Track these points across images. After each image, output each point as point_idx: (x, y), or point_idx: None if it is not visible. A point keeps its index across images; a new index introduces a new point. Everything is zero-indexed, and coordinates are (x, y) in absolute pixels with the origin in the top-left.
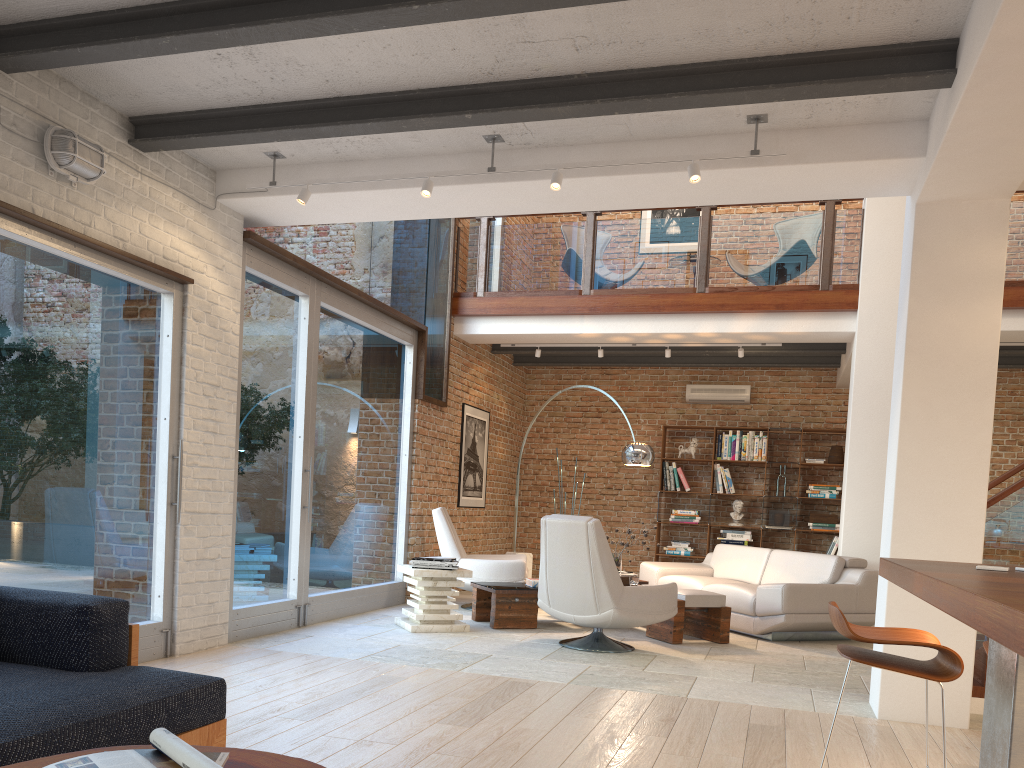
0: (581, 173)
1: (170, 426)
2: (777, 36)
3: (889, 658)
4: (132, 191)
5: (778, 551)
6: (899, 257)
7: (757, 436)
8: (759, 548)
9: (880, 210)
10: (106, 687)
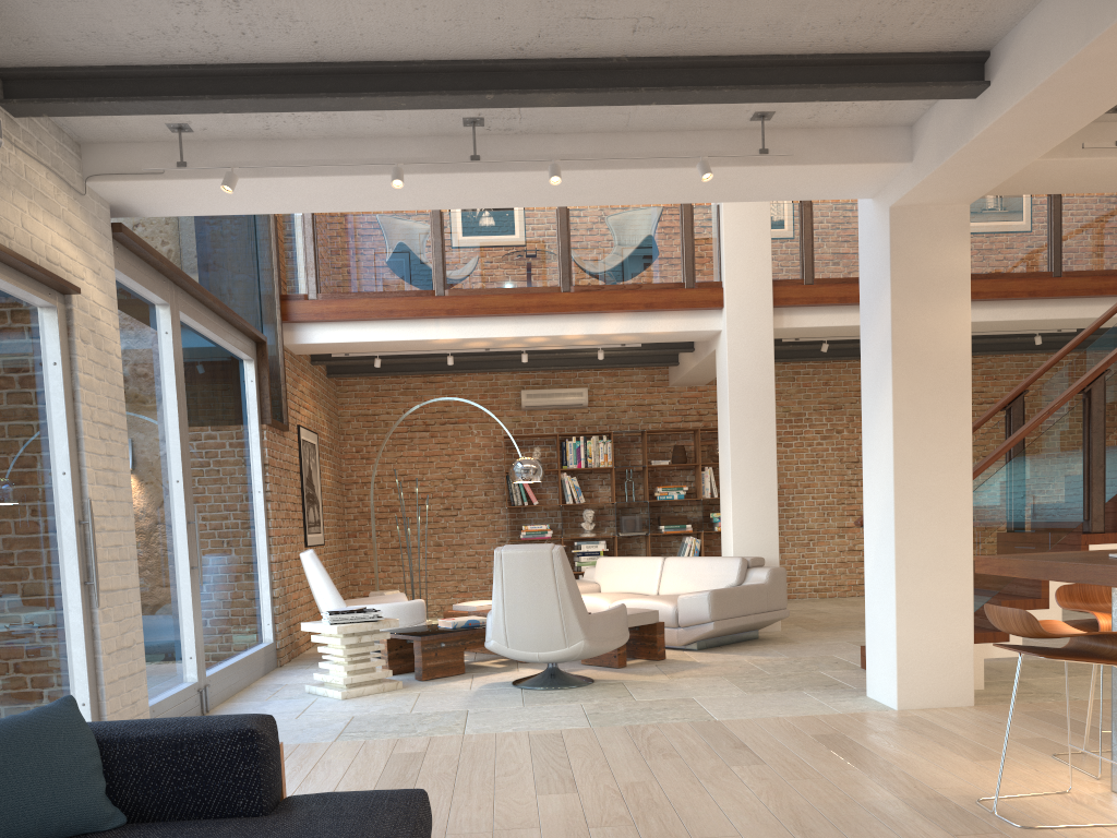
0: (570, 165)
1: (73, 482)
2: (838, 35)
3: (1059, 650)
4: (9, 170)
5: (673, 558)
6: (758, 254)
7: (601, 441)
8: (650, 557)
9: (736, 206)
10: (356, 827)
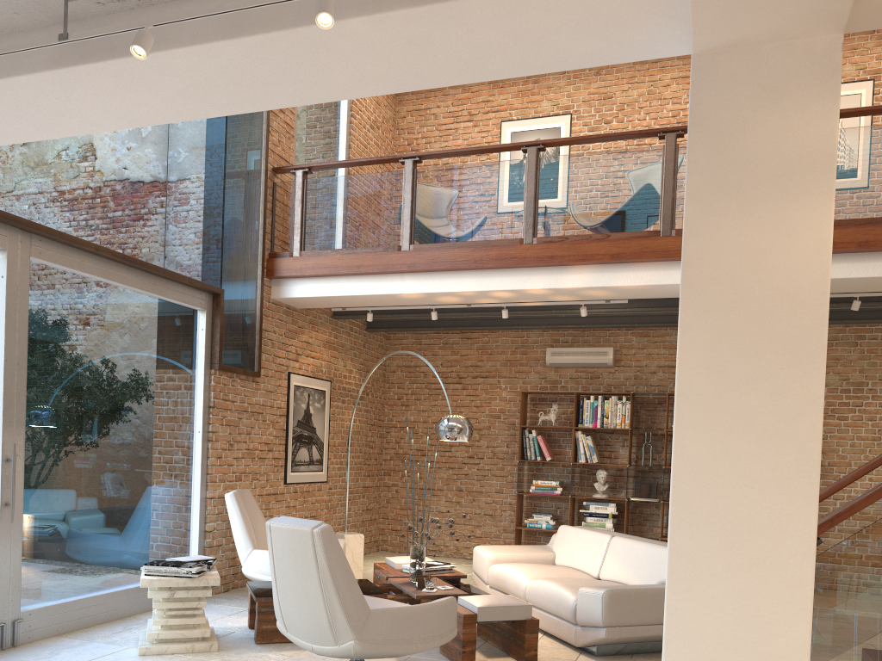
0: (197, 38)
1: None
2: None
3: None
4: None
5: (618, 538)
6: None
7: (620, 401)
8: (600, 533)
9: None
10: None
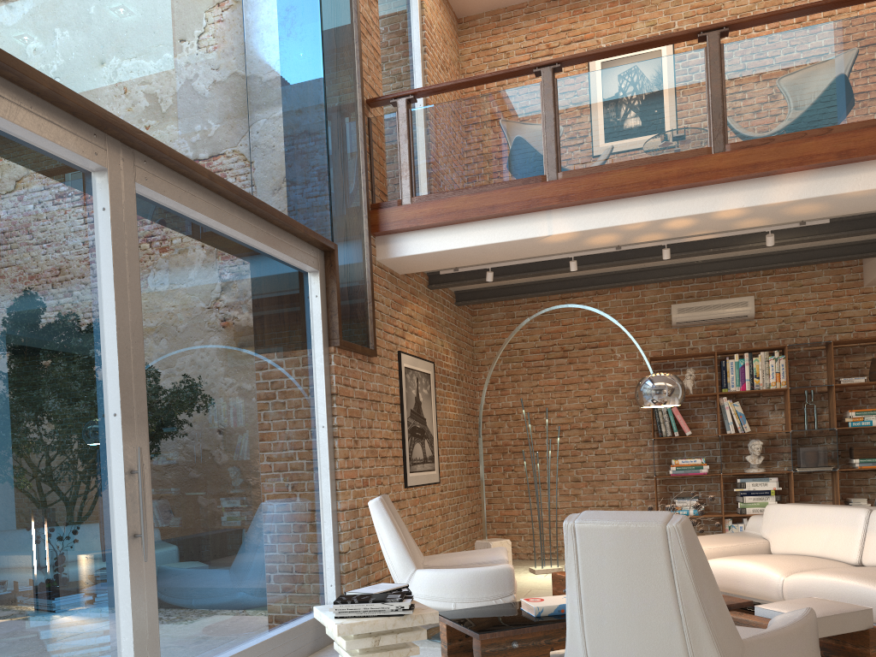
0: None
1: None
2: None
3: None
4: None
5: None
6: None
7: (772, 357)
8: (846, 508)
9: None
10: None
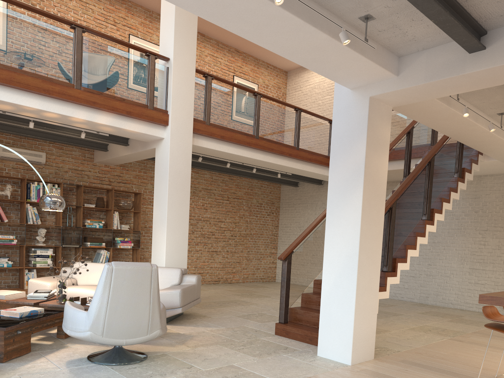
0: None
1: None
2: None
3: None
4: None
5: None
6: (188, 101)
7: (54, 187)
8: None
9: (179, 71)
10: None
